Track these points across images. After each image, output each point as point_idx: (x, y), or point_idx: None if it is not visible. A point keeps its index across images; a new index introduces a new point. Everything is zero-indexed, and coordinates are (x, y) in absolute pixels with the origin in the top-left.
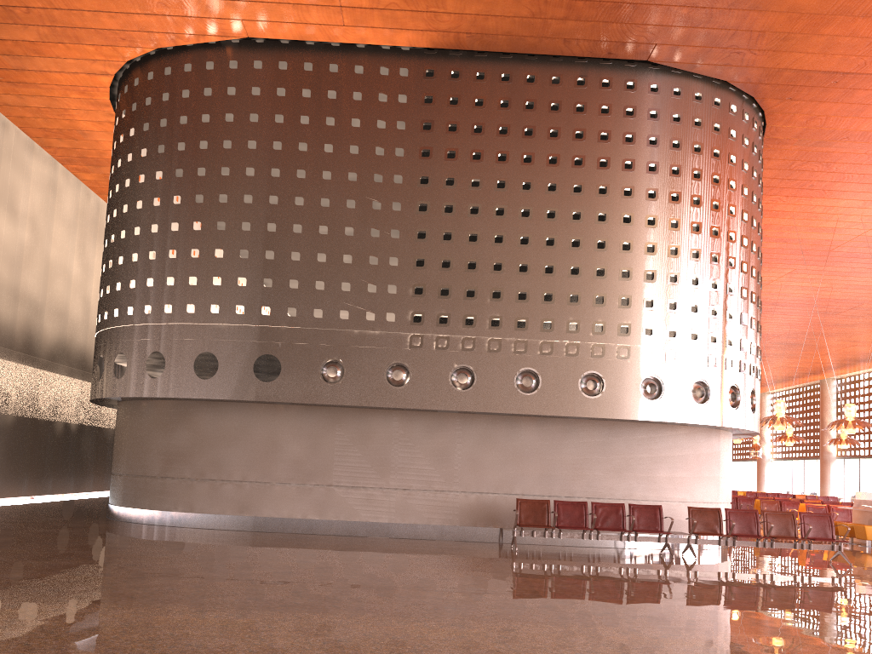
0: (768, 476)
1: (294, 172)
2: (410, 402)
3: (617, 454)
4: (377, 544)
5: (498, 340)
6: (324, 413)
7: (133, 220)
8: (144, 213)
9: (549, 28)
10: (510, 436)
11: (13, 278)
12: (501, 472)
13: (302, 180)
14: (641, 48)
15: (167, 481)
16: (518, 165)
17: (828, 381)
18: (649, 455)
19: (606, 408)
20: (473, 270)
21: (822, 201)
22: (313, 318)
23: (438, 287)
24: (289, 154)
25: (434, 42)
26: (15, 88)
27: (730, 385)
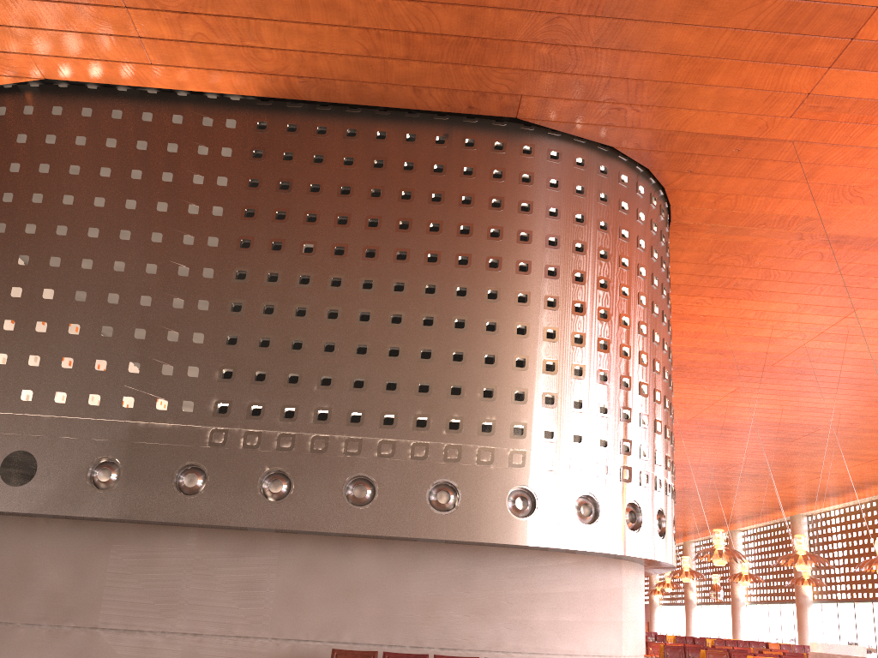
0: (744, 621)
1: (85, 230)
2: (203, 516)
3: (482, 589)
4: None
5: (325, 437)
6: (98, 530)
7: None
8: None
9: (392, 72)
10: (341, 563)
11: None
12: (327, 612)
13: (94, 240)
14: (505, 100)
15: None
16: (361, 229)
17: (799, 518)
18: (524, 591)
19: (462, 527)
20: (298, 350)
21: (751, 304)
22: (87, 406)
23: (252, 370)
24: (81, 210)
25: (264, 88)
26: None
27: (627, 501)
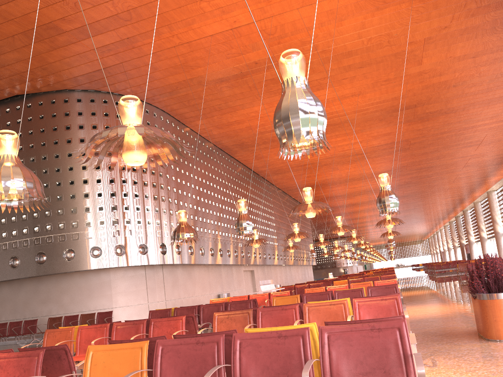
0: None
1: None
2: None
3: (42, 293)
4: None
5: None
6: None
7: None
8: None
9: None
10: None
11: None
12: None
13: None
14: (3, 92)
15: None
16: None
17: None
18: (58, 290)
19: (21, 272)
20: None
21: (244, 111)
22: None
23: None
24: None
25: None
26: None
27: (91, 246)
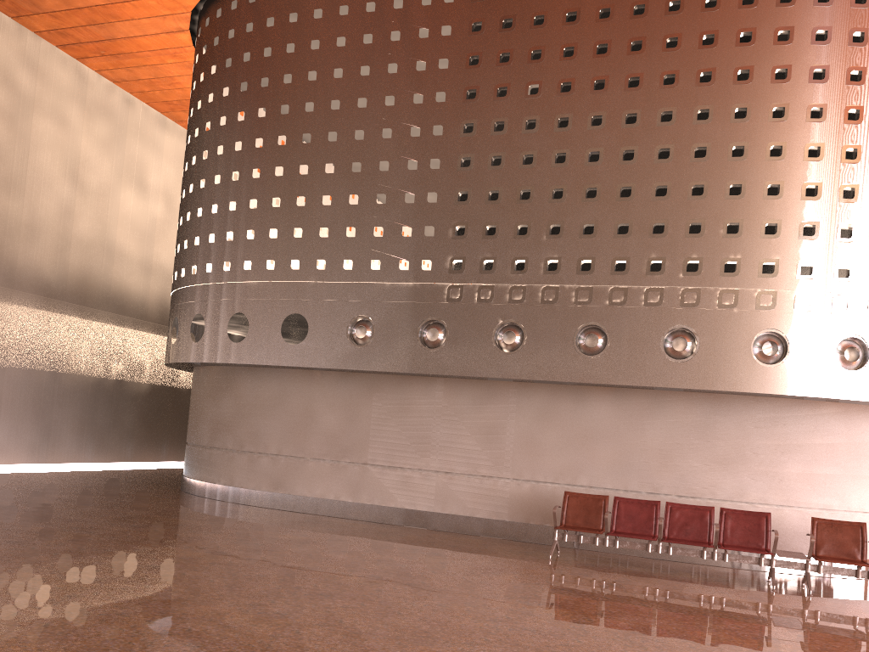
0: None
1: (328, 104)
2: (445, 367)
3: (724, 439)
4: (385, 536)
5: (555, 288)
6: (362, 380)
7: (189, 177)
8: (196, 168)
9: None
10: (576, 411)
11: (143, 251)
12: (564, 456)
13: (336, 112)
14: None
15: (213, 451)
16: (588, 59)
17: None
18: (772, 441)
19: (699, 375)
20: (526, 200)
21: None
22: (343, 271)
23: (482, 225)
24: (323, 84)
25: None
26: (120, 61)
27: None
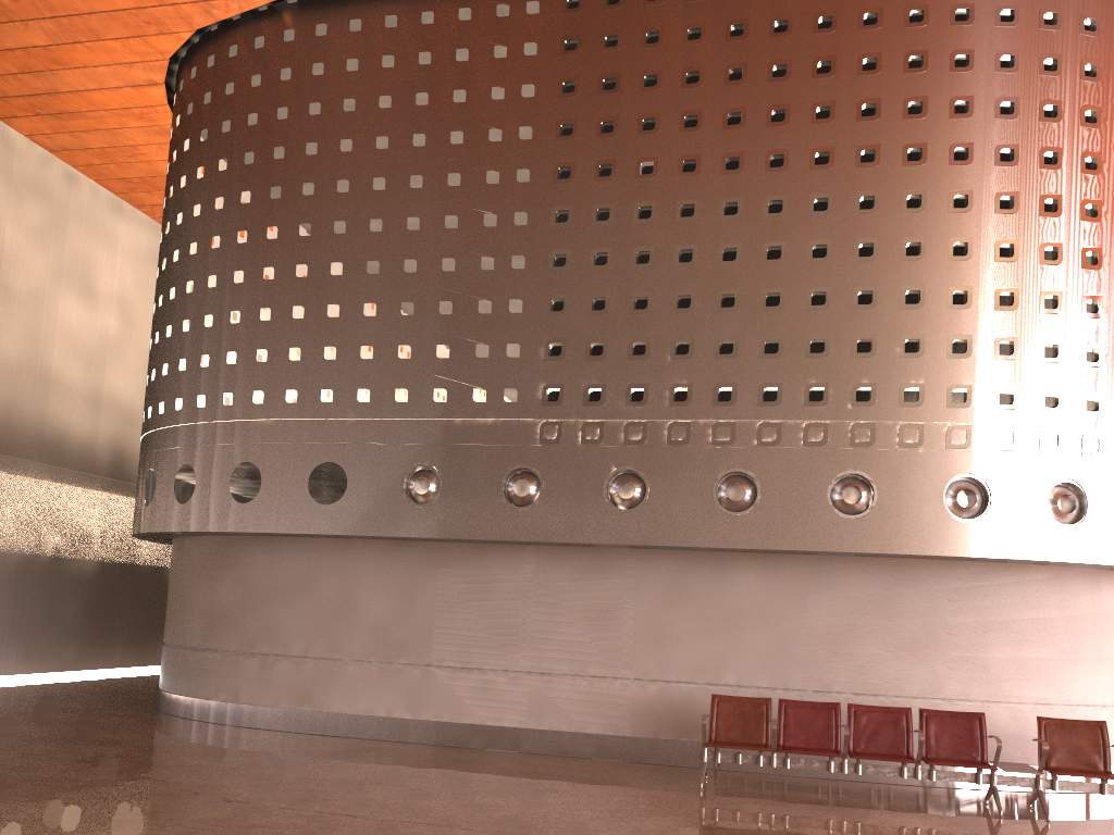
0: None
1: (369, 182)
2: (540, 531)
3: (910, 617)
4: (469, 767)
5: (685, 424)
6: (421, 551)
7: (169, 278)
8: (180, 267)
9: None
10: (716, 586)
11: (91, 380)
12: (702, 646)
13: (381, 194)
14: None
15: (207, 655)
16: (717, 131)
17: None
18: (971, 618)
19: (880, 535)
20: (642, 310)
21: None
22: (394, 404)
23: (585, 342)
24: (362, 156)
25: None
26: (62, 123)
27: None
